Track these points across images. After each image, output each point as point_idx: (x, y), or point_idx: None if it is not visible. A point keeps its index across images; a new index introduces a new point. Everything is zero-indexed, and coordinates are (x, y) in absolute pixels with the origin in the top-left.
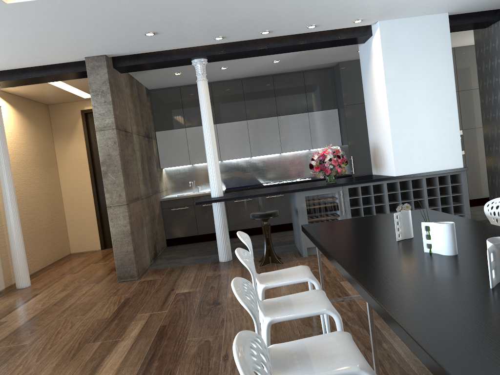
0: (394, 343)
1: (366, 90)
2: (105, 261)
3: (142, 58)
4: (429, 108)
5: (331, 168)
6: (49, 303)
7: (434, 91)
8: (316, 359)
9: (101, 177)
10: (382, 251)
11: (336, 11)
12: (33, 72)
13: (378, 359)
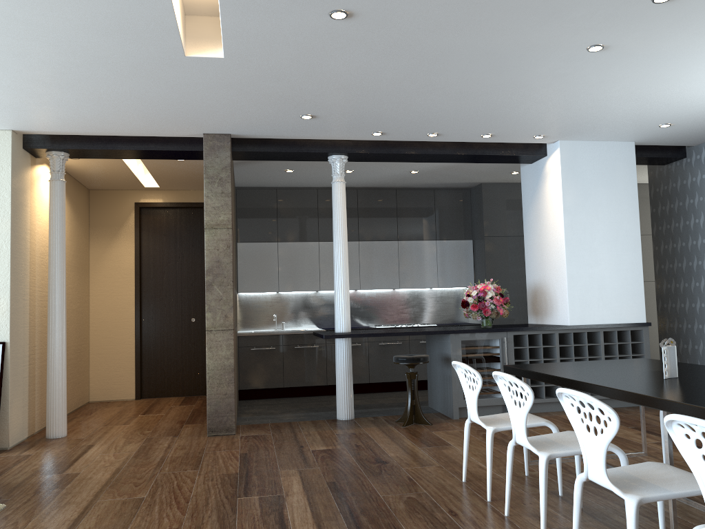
0: (652, 503)
1: (529, 219)
2: (157, 412)
3: (271, 144)
4: (611, 248)
5: (491, 309)
6: (124, 455)
7: (617, 228)
8: (654, 481)
9: (149, 296)
10: (663, 385)
11: (524, 122)
12: (124, 142)
13: (646, 516)
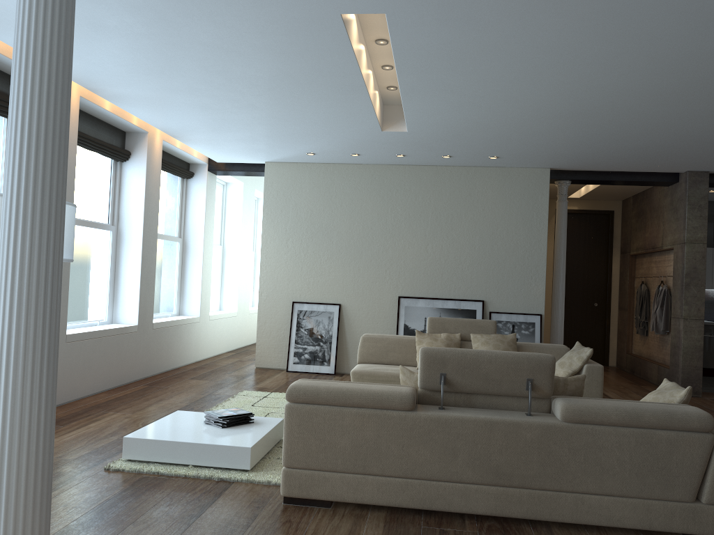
0: None
1: None
2: None
3: None
4: None
5: None
6: None
7: None
8: None
9: None
10: None
11: None
12: (618, 175)
13: None
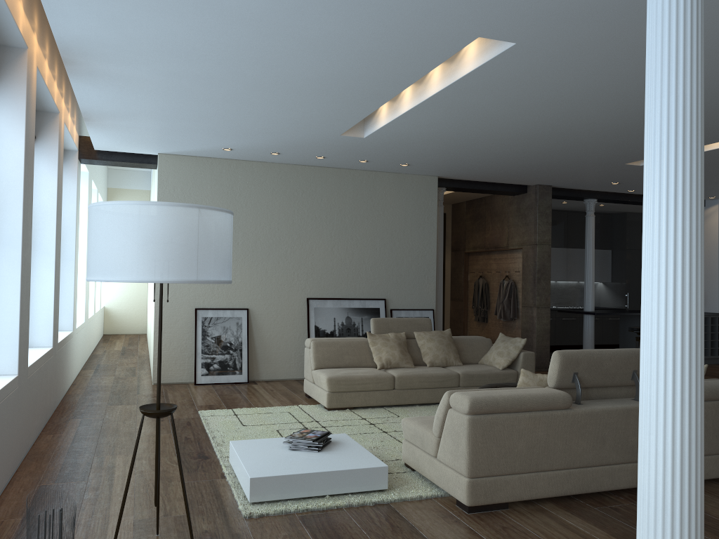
0: None
1: None
2: None
3: (562, 191)
4: None
5: None
6: None
7: None
8: None
9: None
10: None
11: (718, 192)
12: (484, 185)
13: None
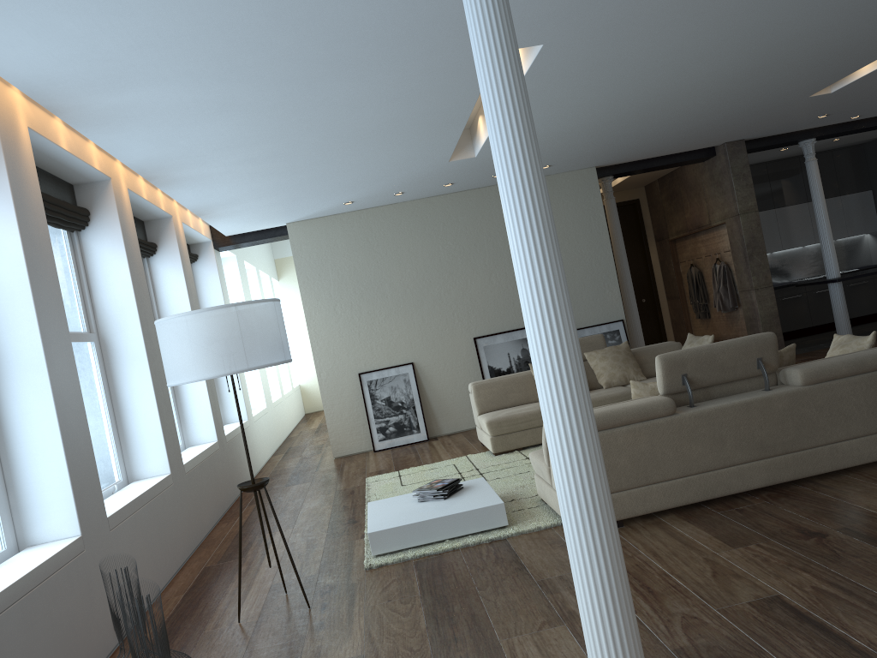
0: None
1: None
2: None
3: (762, 141)
4: None
5: None
6: None
7: None
8: None
9: None
10: None
11: None
12: (658, 160)
13: None
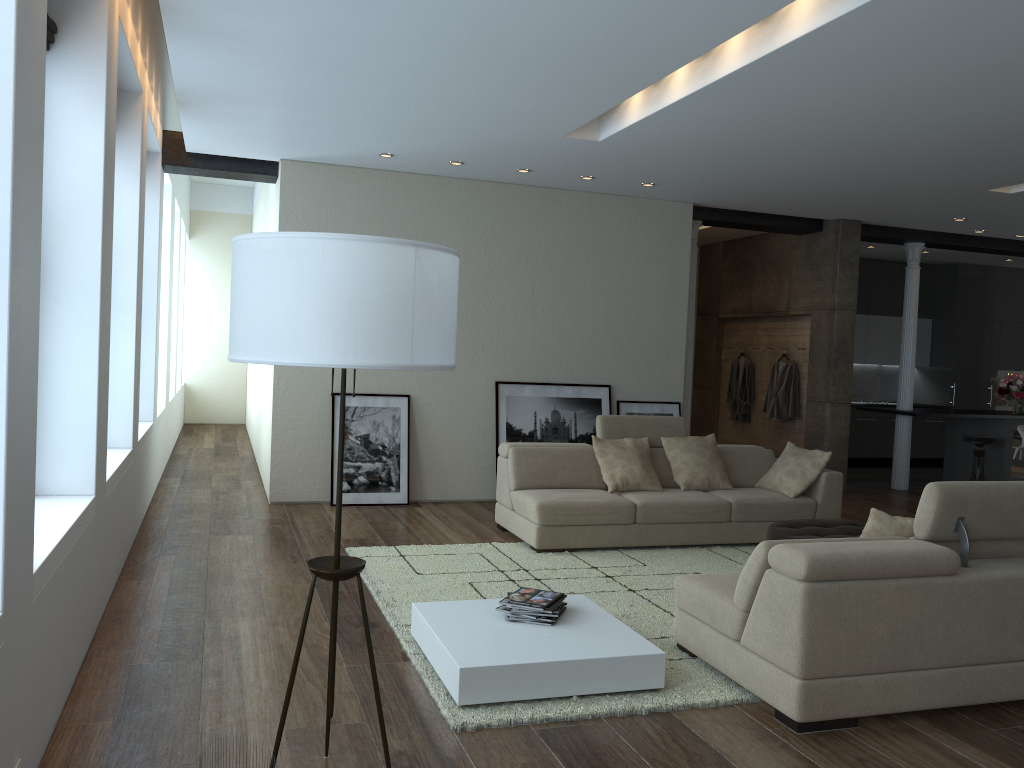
0: None
1: None
2: None
3: (874, 229)
4: None
5: None
6: None
7: None
8: None
9: None
10: None
11: None
12: (759, 218)
13: None
